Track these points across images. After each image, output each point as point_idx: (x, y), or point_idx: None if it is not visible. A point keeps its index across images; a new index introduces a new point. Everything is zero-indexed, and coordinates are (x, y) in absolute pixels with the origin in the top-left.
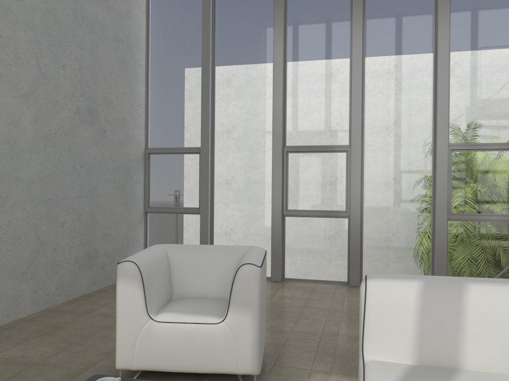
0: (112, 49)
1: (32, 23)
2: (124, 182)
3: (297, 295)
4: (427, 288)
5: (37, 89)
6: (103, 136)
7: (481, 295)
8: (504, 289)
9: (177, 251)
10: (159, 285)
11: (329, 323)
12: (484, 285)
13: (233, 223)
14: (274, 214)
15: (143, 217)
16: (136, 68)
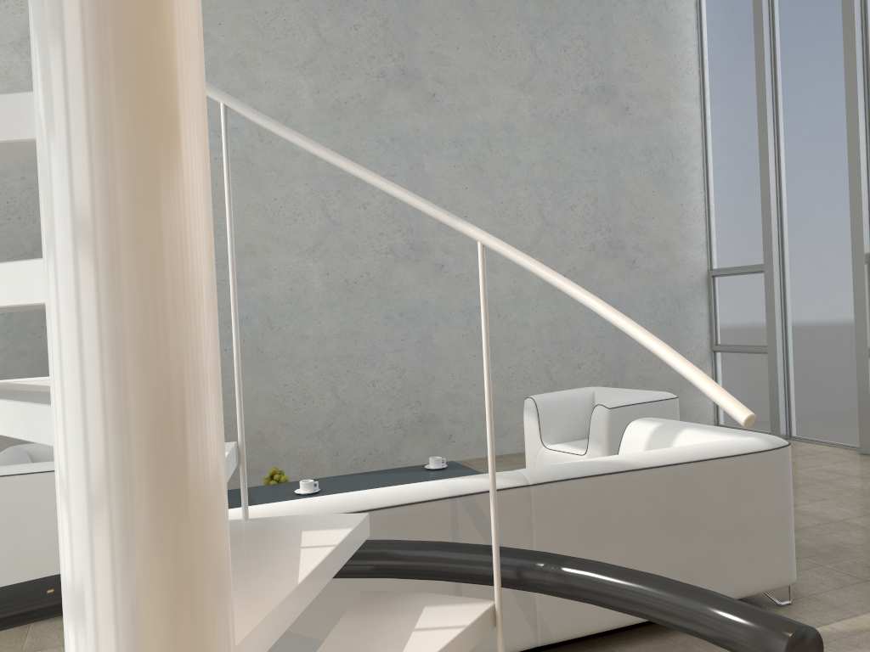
0: (640, 165)
1: (532, 178)
2: (670, 316)
3: (852, 470)
4: (657, 430)
5: (541, 238)
6: (631, 267)
7: (684, 439)
8: (702, 435)
9: (601, 394)
10: (565, 421)
11: (809, 498)
12: (694, 430)
13: (813, 367)
14: (857, 355)
15: (709, 357)
16: (684, 173)
